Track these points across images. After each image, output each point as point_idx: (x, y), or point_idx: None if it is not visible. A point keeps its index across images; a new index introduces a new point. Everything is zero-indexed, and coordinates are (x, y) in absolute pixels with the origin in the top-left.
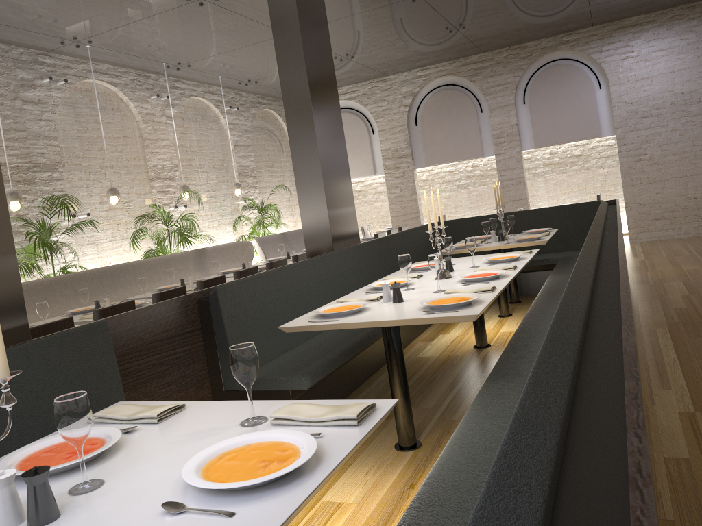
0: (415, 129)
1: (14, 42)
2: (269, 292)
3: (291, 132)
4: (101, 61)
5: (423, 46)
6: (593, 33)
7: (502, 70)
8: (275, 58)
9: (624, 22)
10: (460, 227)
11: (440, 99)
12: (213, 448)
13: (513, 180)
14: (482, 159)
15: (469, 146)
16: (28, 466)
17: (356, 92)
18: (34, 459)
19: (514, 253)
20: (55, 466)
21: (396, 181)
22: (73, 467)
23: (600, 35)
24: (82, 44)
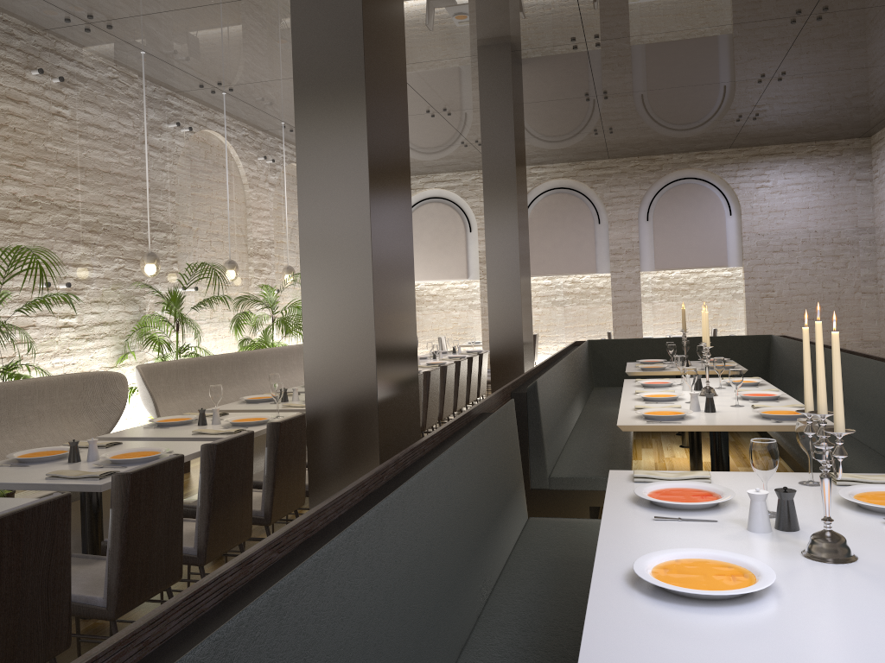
0: None
1: (151, 77)
2: (549, 393)
3: (489, 225)
4: (221, 111)
5: (557, 144)
6: (729, 155)
7: (627, 181)
8: None
9: (761, 149)
10: (615, 348)
11: (554, 203)
12: (844, 492)
13: (628, 303)
14: (585, 275)
15: (581, 260)
16: (676, 502)
17: (456, 181)
18: (665, 498)
19: (749, 378)
20: (716, 500)
21: None
22: (716, 504)
23: (736, 159)
24: (220, 90)
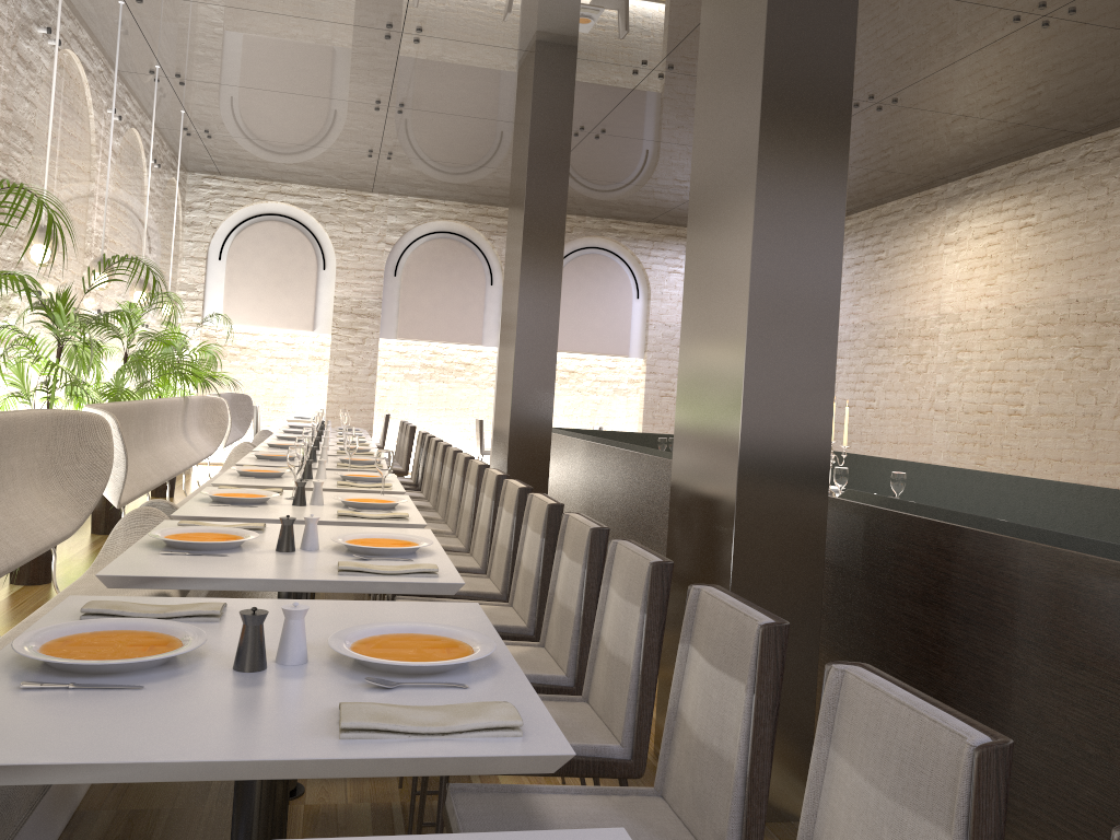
0: (392, 280)
1: None
2: None
3: (526, 270)
4: (86, 27)
5: (478, 178)
6: (645, 230)
7: None
8: (307, 122)
9: (678, 230)
10: None
11: (439, 250)
12: None
13: None
14: (450, 345)
15: (466, 326)
16: None
17: (313, 198)
18: None
19: None
20: None
21: (348, 350)
22: None
23: (651, 235)
24: None
